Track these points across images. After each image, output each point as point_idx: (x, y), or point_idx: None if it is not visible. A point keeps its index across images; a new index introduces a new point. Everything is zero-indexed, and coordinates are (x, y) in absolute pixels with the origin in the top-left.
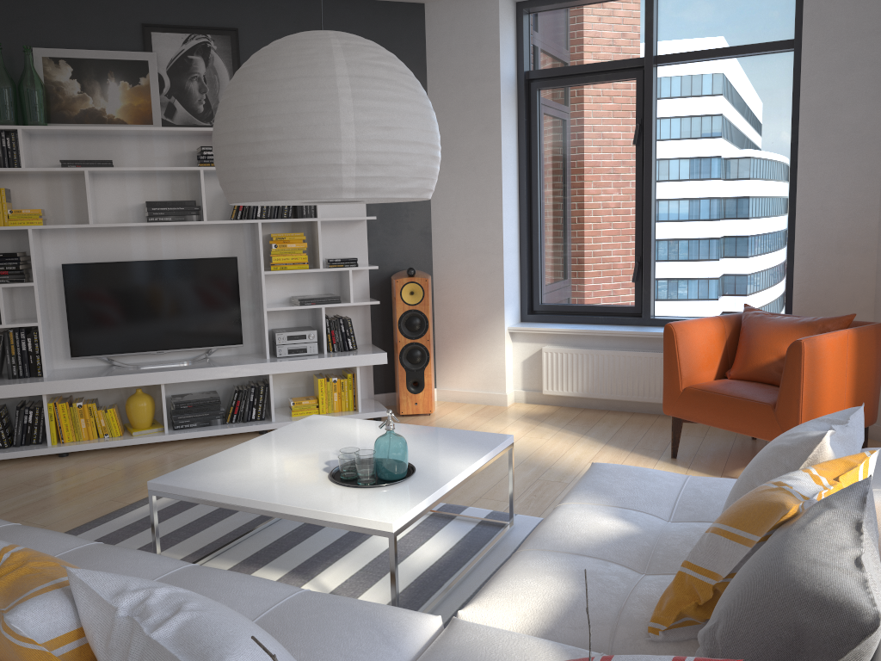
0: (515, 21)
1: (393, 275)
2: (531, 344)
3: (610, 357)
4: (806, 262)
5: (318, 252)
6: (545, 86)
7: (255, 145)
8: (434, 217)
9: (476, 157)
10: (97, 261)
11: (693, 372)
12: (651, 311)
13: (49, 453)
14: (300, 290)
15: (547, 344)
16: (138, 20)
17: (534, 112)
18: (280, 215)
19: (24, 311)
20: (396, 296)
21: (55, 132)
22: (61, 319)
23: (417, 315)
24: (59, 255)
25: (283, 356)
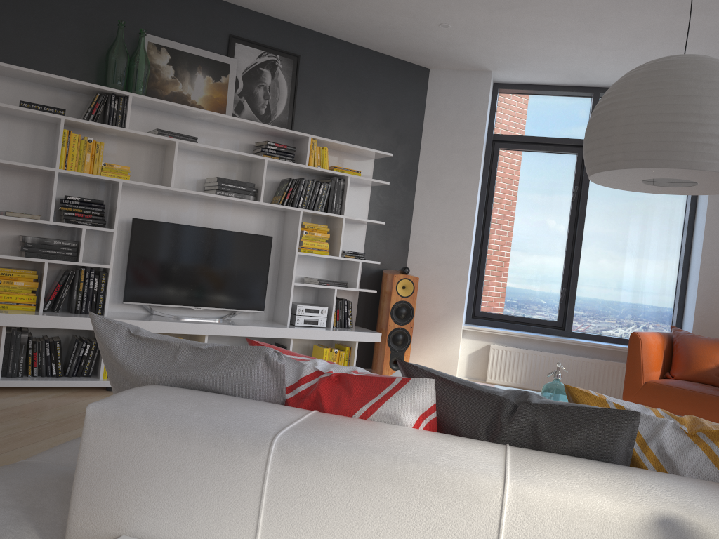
0: (491, 96)
1: (385, 272)
2: (477, 341)
3: (546, 357)
4: (704, 302)
5: (339, 243)
6: (506, 147)
7: (697, 125)
8: (413, 231)
9: (456, 190)
10: (156, 220)
11: (650, 371)
12: (572, 326)
13: (102, 385)
14: (310, 273)
15: (491, 343)
16: (227, 30)
17: (495, 164)
18: (316, 208)
19: (85, 255)
20: (392, 288)
21: (150, 105)
22: (116, 267)
23: (406, 306)
24: (126, 210)
25: (298, 325)
